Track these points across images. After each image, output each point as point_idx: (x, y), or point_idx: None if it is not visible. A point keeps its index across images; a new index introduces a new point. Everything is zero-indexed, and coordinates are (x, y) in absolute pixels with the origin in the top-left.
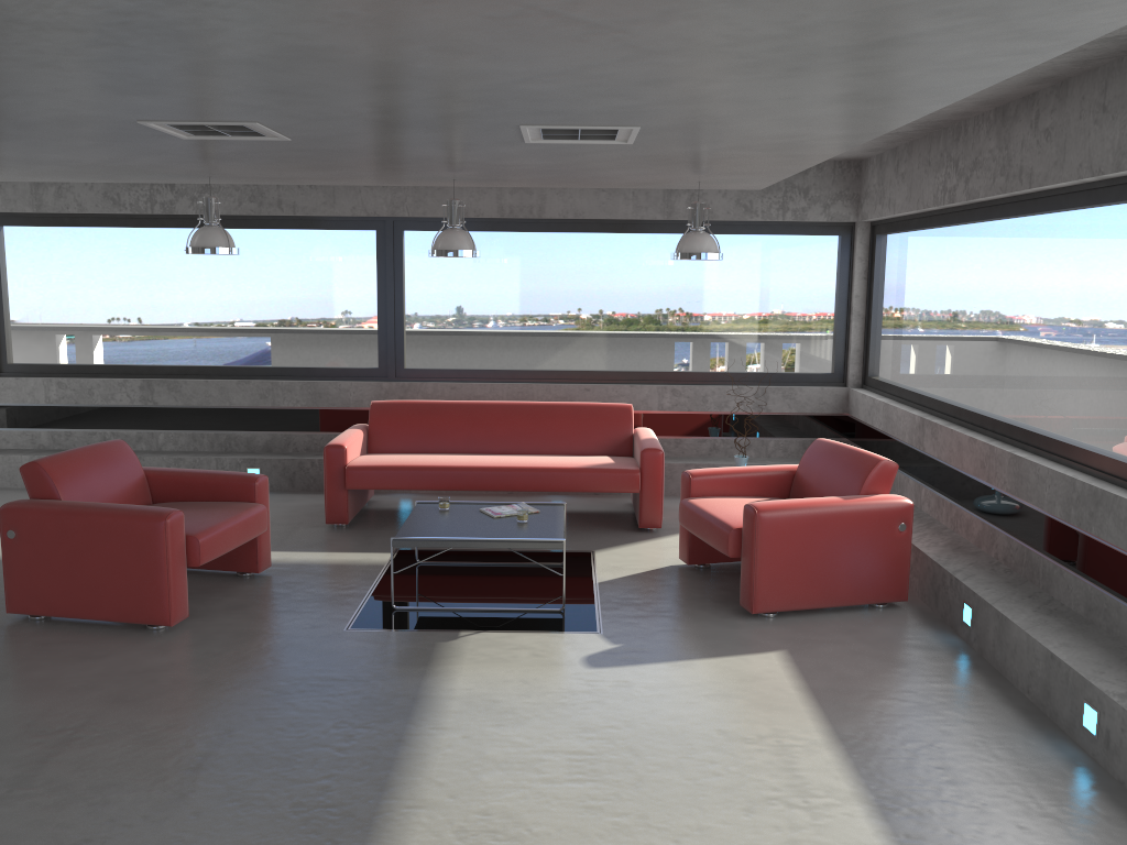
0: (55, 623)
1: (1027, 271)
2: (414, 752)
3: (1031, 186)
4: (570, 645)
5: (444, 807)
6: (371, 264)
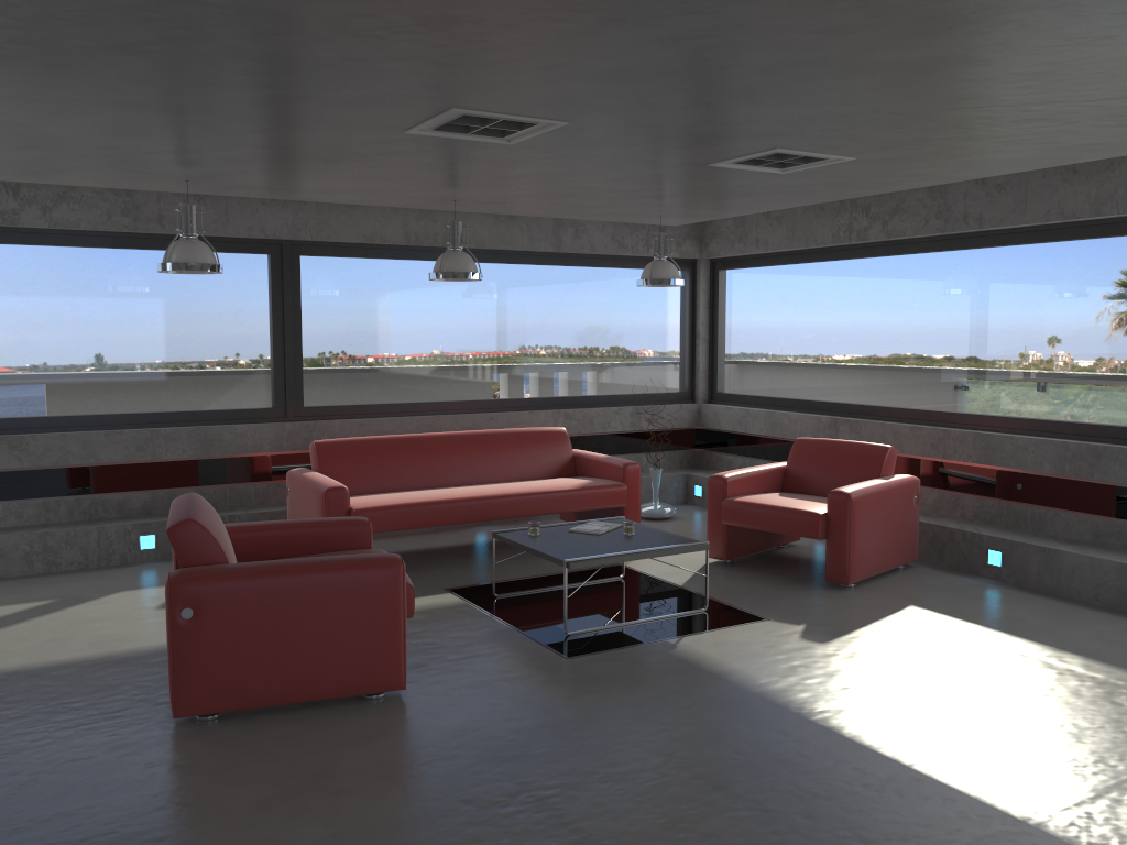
0: (245, 717)
1: (953, 293)
2: (846, 728)
3: (982, 227)
4: (770, 632)
5: (955, 755)
6: (262, 292)
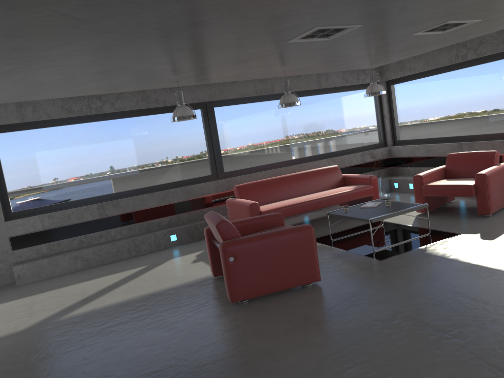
0: (259, 299)
1: None
2: None
3: None
4: (465, 239)
5: None
6: (200, 125)
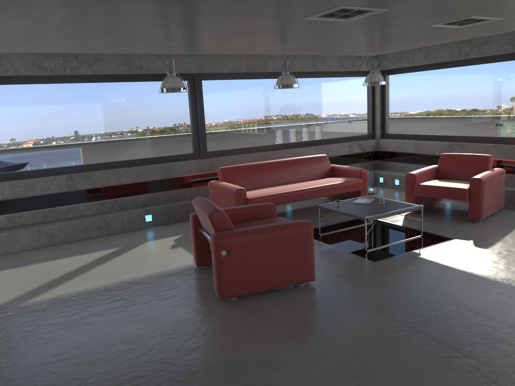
0: (249, 297)
1: None
2: None
3: None
4: (458, 244)
5: None
6: (186, 99)
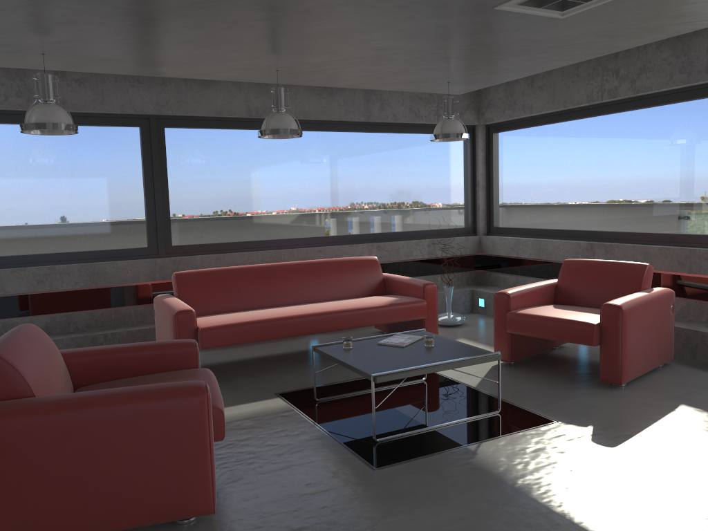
0: None
1: (695, 135)
2: None
3: None
4: (561, 436)
5: None
6: (136, 156)
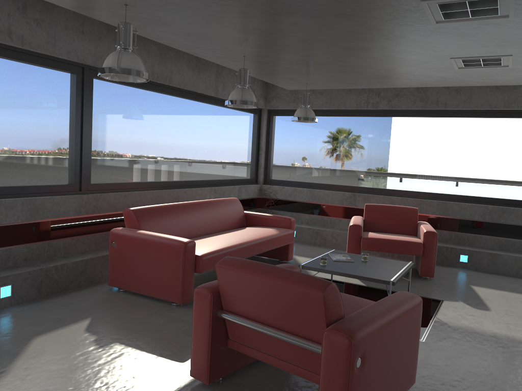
0: None
1: (421, 137)
2: None
3: (446, 108)
4: (458, 307)
5: None
6: (68, 100)
